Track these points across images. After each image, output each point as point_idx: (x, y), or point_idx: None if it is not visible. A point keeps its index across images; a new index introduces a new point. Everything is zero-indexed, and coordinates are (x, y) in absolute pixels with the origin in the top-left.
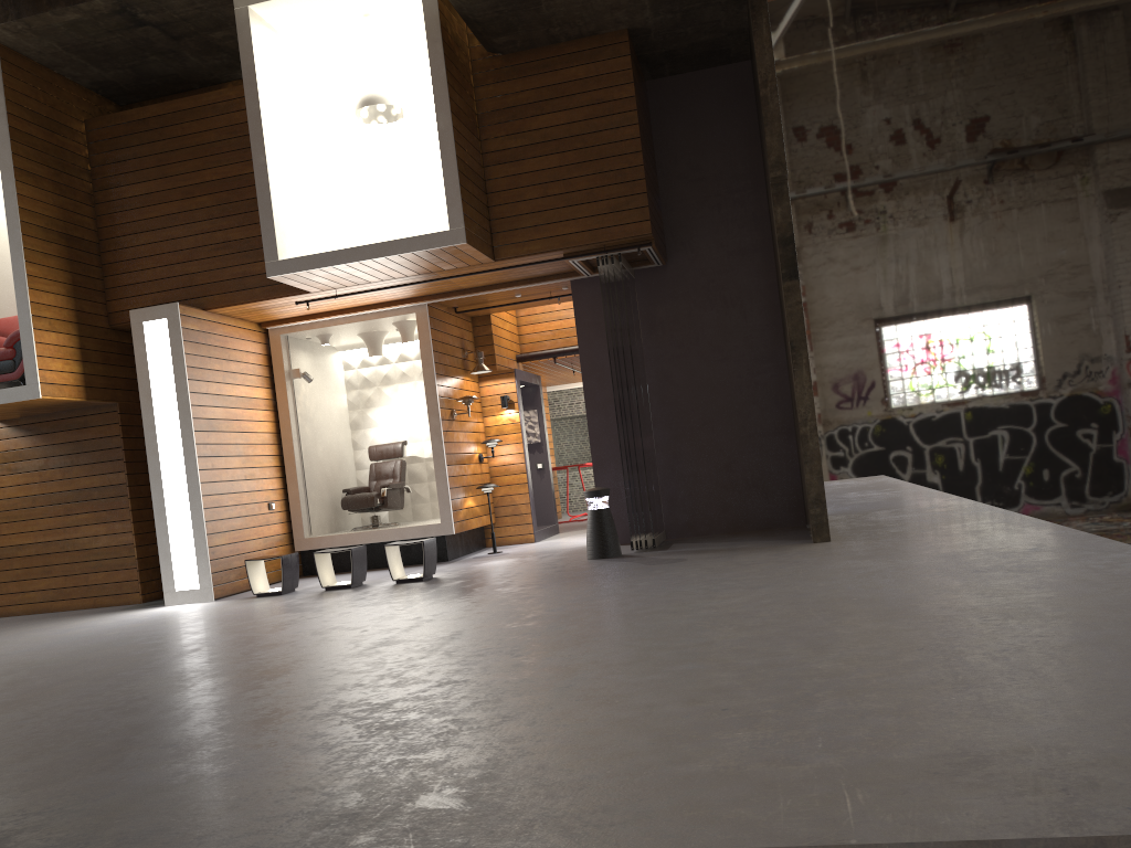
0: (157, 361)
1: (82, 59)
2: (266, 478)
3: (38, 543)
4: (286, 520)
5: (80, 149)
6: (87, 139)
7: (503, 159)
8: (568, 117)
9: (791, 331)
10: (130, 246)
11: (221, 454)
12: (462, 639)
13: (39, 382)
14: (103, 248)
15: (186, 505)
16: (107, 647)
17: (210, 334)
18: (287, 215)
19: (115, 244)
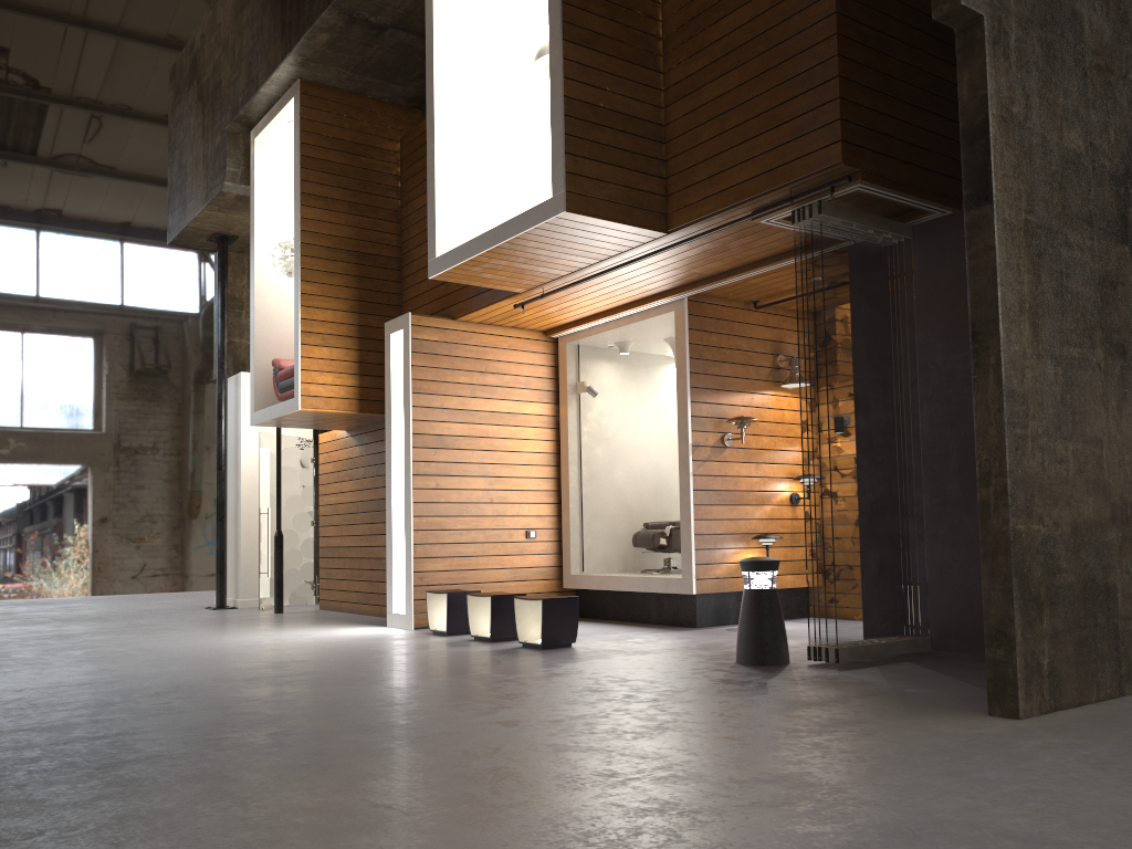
0: (395, 374)
1: (375, 78)
2: (530, 503)
3: (357, 547)
4: (556, 552)
5: (389, 168)
6: (400, 157)
7: (682, 92)
8: (752, 10)
9: (972, 304)
10: (417, 259)
11: (453, 473)
12: (49, 748)
13: (299, 395)
14: (402, 263)
15: (402, 524)
16: (135, 661)
17: (458, 344)
18: (465, 206)
19: (408, 258)
